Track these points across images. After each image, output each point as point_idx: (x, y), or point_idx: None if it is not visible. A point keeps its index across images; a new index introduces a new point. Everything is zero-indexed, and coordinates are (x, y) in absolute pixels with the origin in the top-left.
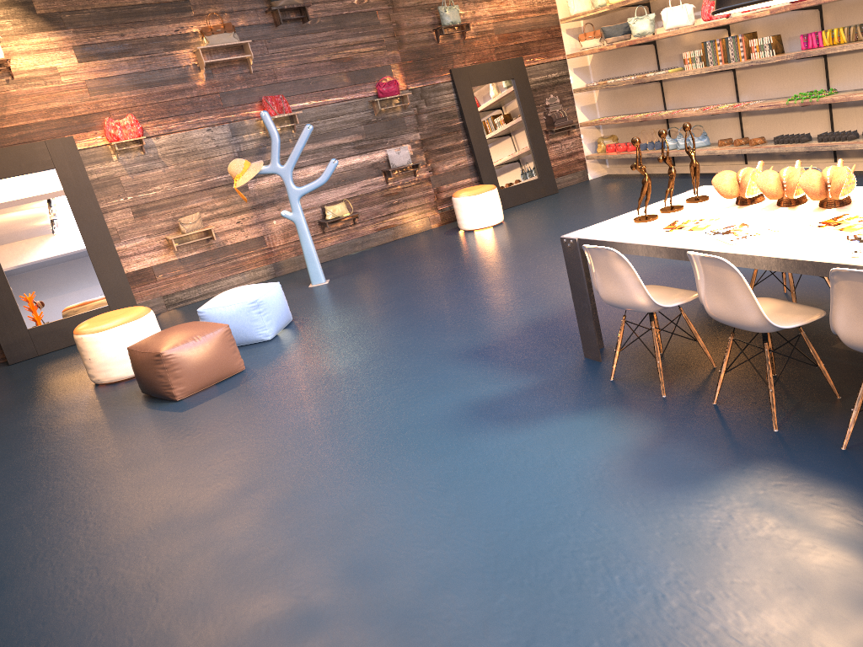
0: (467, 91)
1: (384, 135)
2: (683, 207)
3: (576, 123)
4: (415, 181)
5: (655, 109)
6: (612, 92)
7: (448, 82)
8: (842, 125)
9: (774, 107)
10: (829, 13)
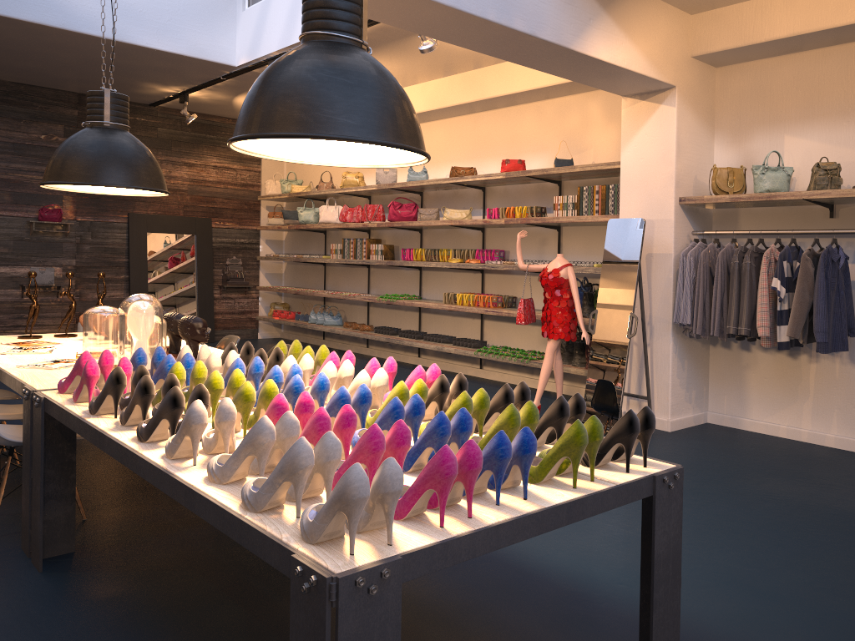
0: (140, 234)
1: (35, 253)
2: (73, 335)
3: (252, 285)
4: (56, 301)
5: (319, 288)
6: (295, 266)
7: (124, 223)
8: (426, 327)
9: (372, 300)
10: (427, 236)
